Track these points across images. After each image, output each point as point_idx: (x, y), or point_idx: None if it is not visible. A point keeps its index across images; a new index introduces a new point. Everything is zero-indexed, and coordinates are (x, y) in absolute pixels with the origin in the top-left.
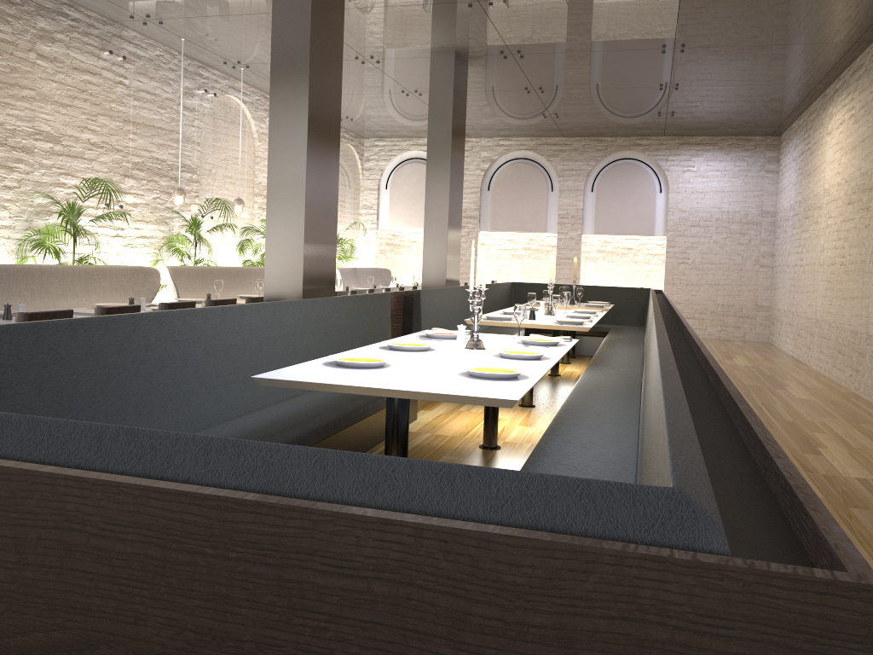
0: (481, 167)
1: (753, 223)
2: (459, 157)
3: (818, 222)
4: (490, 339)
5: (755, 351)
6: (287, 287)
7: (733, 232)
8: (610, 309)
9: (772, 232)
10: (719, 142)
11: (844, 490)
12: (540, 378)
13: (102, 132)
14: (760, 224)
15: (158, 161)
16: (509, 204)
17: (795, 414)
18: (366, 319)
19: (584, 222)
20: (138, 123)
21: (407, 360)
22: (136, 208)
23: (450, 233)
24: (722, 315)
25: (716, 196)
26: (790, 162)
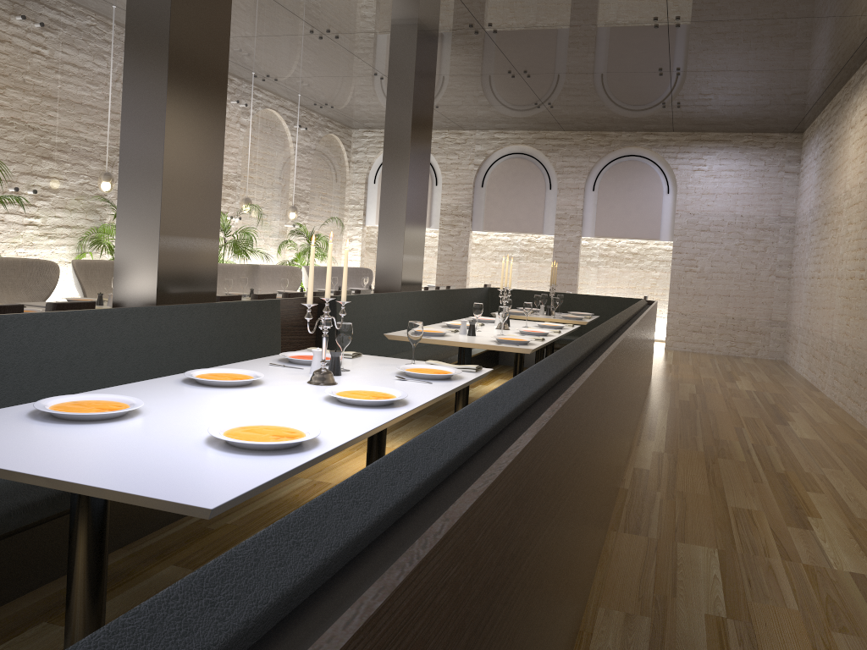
0: (474, 162)
1: (769, 228)
2: (424, 145)
3: (838, 228)
4: (369, 367)
5: (765, 372)
6: (139, 290)
7: (747, 238)
8: (597, 320)
9: (791, 239)
10: (733, 139)
11: (830, 597)
12: (335, 448)
13: (11, 107)
14: (778, 230)
15: (86, 143)
16: (503, 202)
17: (791, 461)
18: (233, 333)
19: (584, 223)
20: (60, 99)
21: (183, 404)
22: (56, 194)
23: (408, 230)
24: (732, 329)
25: (729, 198)
26: (811, 162)
